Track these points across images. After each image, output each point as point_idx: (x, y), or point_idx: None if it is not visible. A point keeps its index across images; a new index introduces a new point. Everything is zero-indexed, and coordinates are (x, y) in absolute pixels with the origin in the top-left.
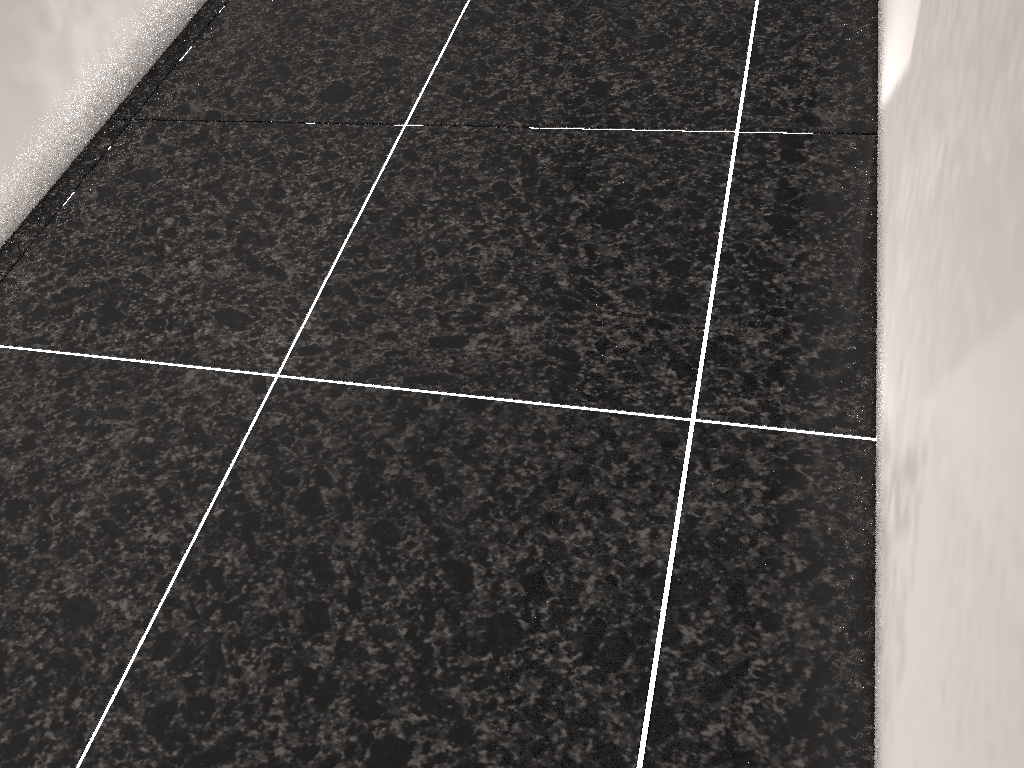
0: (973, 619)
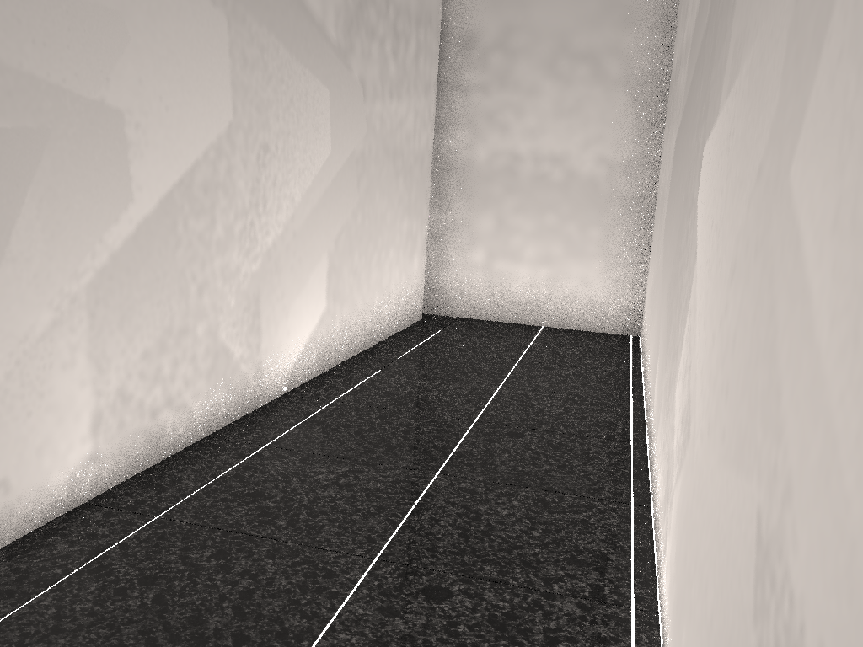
0: (24, 380)
